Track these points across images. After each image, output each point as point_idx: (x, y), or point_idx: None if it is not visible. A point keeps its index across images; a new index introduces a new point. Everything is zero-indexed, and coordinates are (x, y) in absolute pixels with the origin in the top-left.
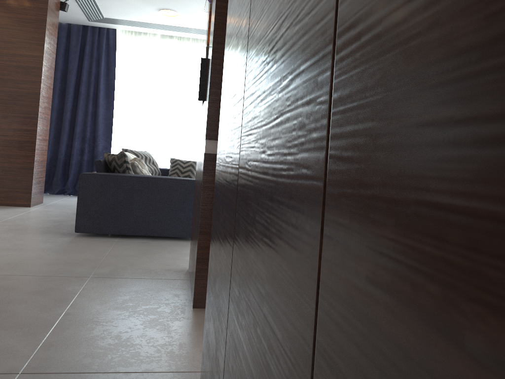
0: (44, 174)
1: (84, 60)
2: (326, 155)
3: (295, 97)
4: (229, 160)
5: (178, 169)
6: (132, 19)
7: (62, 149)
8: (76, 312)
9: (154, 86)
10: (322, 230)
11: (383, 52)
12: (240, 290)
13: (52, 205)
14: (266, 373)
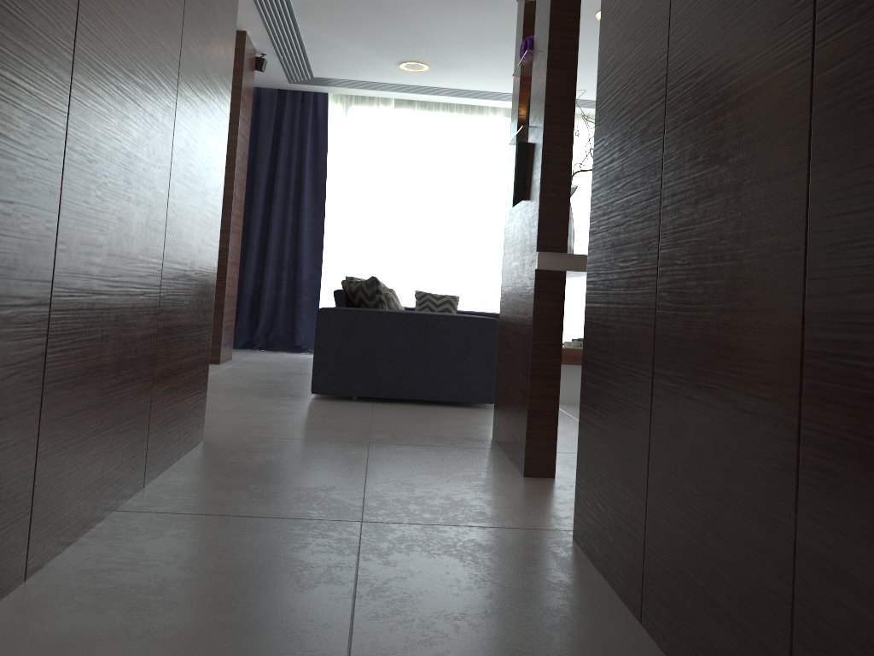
0: (234, 316)
1: (280, 143)
2: (805, 232)
3: (762, 194)
4: (630, 264)
5: (429, 308)
6: (356, 79)
7: (249, 280)
8: (379, 475)
9: (386, 179)
10: (804, 281)
11: (852, 170)
12: (679, 379)
13: (247, 362)
14: (738, 416)
